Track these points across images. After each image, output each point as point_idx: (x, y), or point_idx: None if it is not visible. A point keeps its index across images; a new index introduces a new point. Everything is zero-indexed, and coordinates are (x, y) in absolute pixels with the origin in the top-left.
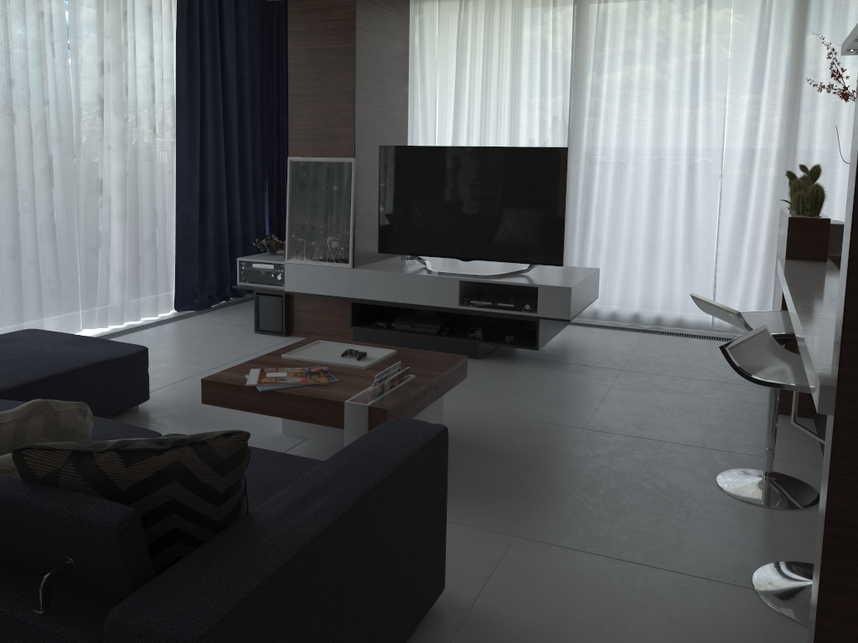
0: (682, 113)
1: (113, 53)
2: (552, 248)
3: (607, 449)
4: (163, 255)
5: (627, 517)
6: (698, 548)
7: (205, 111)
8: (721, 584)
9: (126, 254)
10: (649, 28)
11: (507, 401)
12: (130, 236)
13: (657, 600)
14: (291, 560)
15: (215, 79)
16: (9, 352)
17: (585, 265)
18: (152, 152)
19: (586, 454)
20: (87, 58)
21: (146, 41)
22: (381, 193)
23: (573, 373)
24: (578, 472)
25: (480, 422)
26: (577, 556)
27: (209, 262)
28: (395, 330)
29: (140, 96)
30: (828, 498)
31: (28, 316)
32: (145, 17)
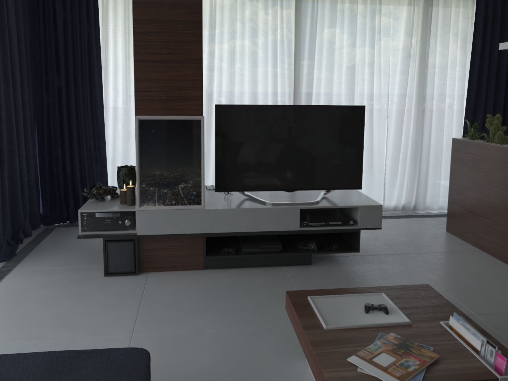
0: (364, 78)
1: None
2: (354, 177)
3: None
4: None
5: None
6: None
7: None
8: None
9: None
10: (344, 21)
11: None
12: None
13: None
14: None
15: (4, 38)
16: None
17: None
18: None
19: None
20: None
21: None
22: (217, 143)
23: (382, 264)
24: None
25: None
26: None
27: (7, 211)
28: (244, 253)
29: None
30: None
31: None
32: None
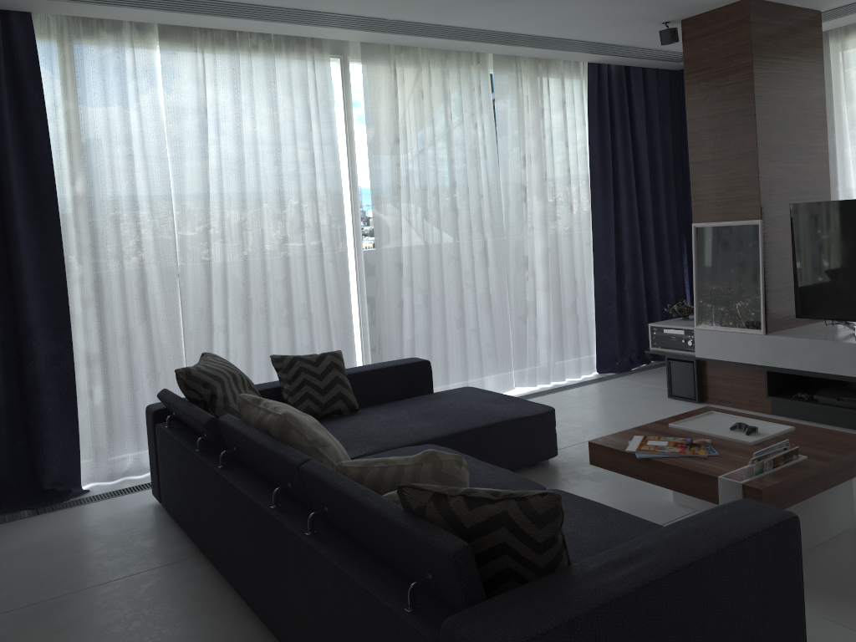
0: None
1: (533, 146)
2: None
3: None
4: (584, 321)
5: None
6: None
7: (618, 185)
8: None
9: (549, 320)
10: None
11: None
12: (553, 304)
13: None
14: (590, 612)
15: (626, 153)
16: (447, 406)
17: None
18: (570, 228)
19: None
20: (512, 154)
21: (560, 131)
22: (795, 254)
23: None
24: None
25: None
26: None
27: (627, 326)
28: (819, 403)
29: (557, 180)
30: None
31: (472, 375)
32: (559, 110)
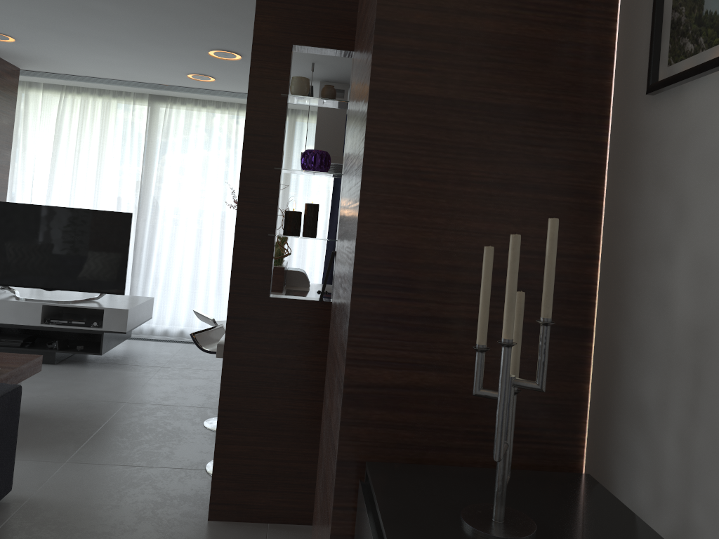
0: (218, 194)
1: None
2: (117, 282)
3: (139, 412)
4: None
5: (142, 446)
6: (181, 455)
7: None
8: (188, 469)
9: None
10: (199, 135)
11: (73, 390)
12: None
13: (148, 481)
14: None
15: None
16: None
17: (146, 296)
18: None
19: (124, 416)
20: None
21: None
22: None
23: (127, 370)
24: (116, 426)
25: (50, 403)
26: (105, 467)
27: None
28: None
29: None
30: (220, 398)
31: None
32: None
